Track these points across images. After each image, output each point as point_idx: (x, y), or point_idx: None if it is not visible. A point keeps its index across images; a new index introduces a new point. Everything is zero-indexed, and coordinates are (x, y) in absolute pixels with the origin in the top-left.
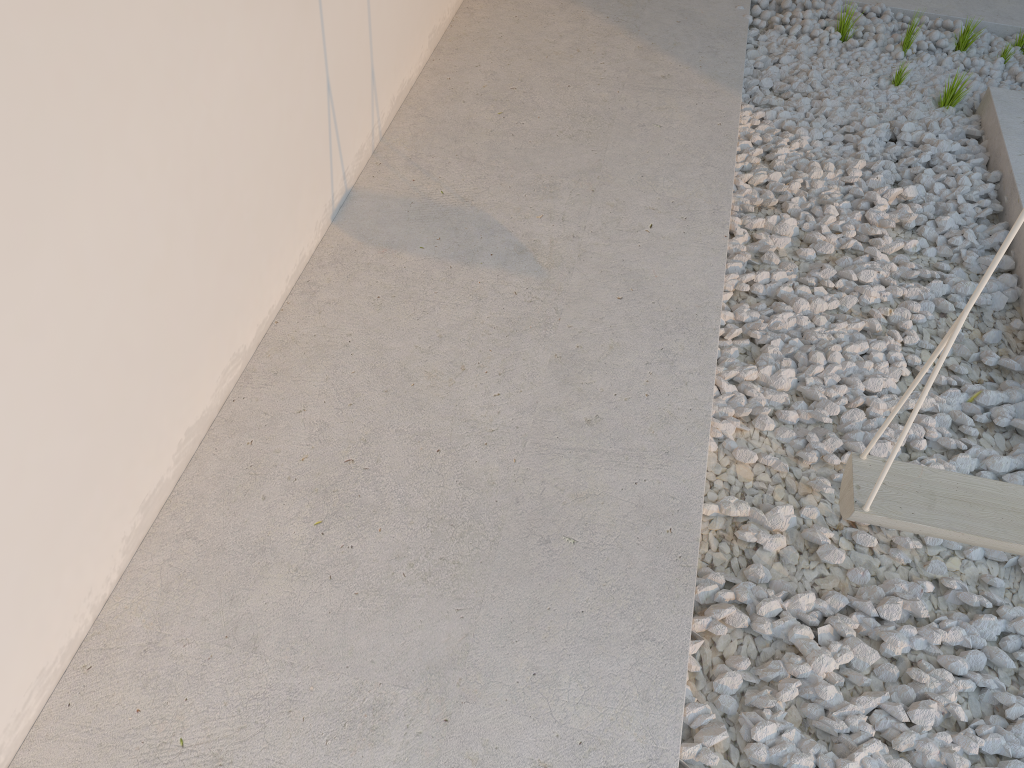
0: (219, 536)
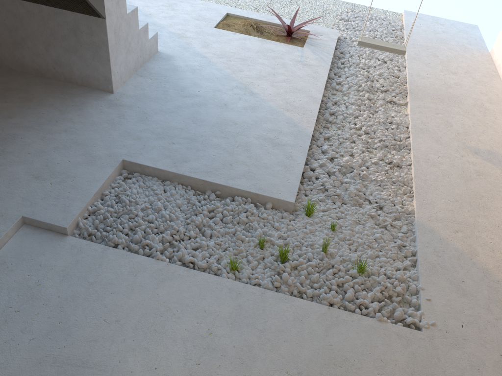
0: (499, 105)
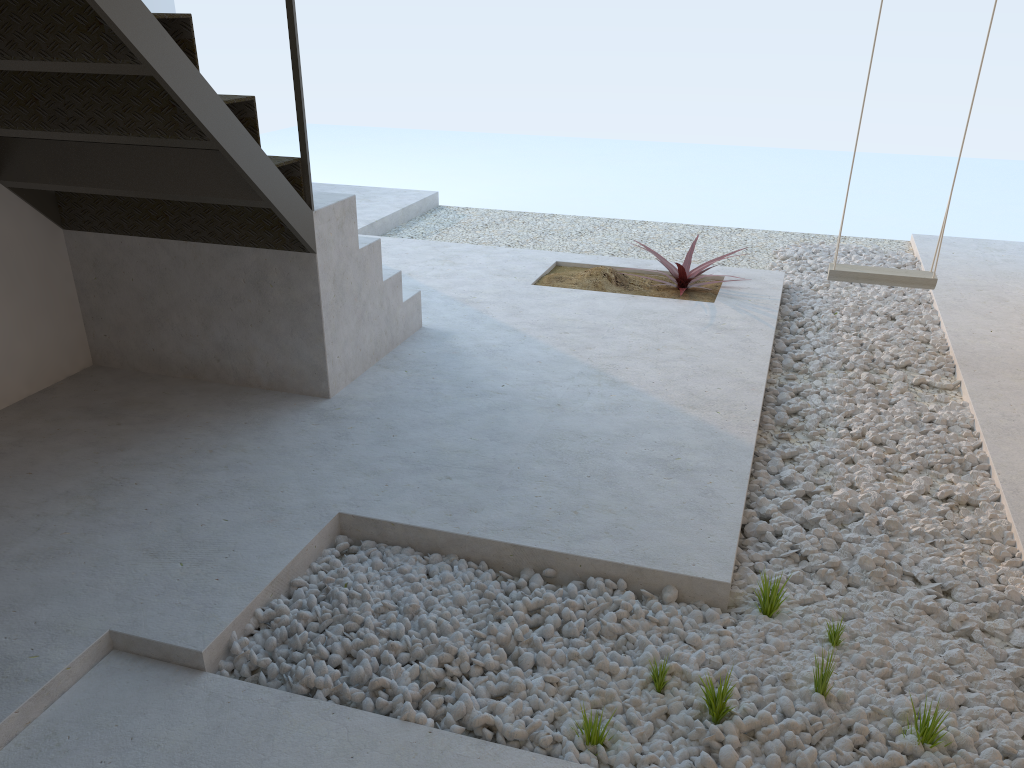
0: None
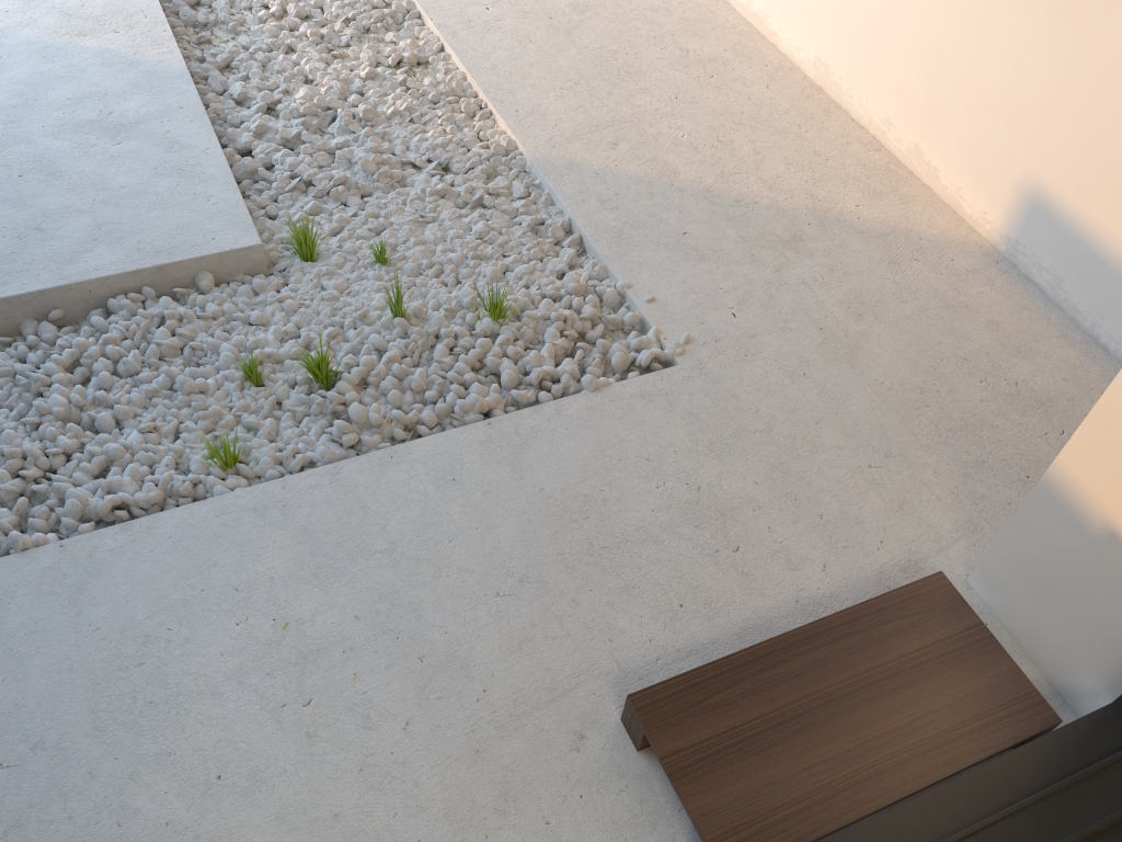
0: None
